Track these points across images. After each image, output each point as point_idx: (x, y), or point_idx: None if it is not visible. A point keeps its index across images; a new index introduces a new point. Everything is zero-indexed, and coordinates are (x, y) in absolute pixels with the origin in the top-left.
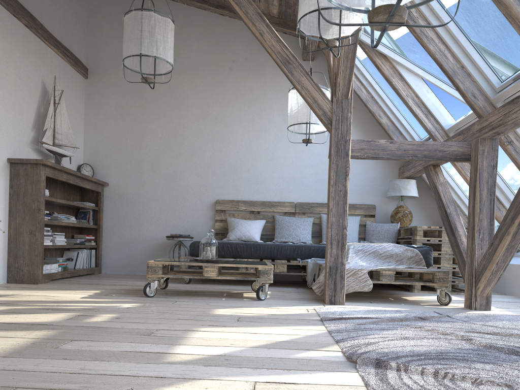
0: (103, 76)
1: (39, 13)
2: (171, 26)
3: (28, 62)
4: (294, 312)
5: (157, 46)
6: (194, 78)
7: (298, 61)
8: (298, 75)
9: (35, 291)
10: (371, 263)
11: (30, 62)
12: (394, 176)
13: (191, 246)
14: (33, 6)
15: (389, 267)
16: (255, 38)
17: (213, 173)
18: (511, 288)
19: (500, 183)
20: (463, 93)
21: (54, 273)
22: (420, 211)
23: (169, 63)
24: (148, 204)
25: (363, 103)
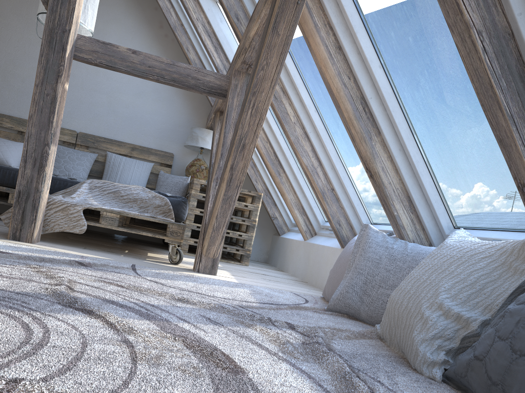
0: None
1: None
2: None
3: None
4: None
5: None
6: None
7: None
8: None
9: None
10: (106, 204)
11: None
12: (201, 127)
13: None
14: None
15: (115, 210)
16: None
17: None
18: (287, 265)
19: (283, 144)
20: (226, 12)
21: None
22: None
23: None
24: None
25: (172, 30)
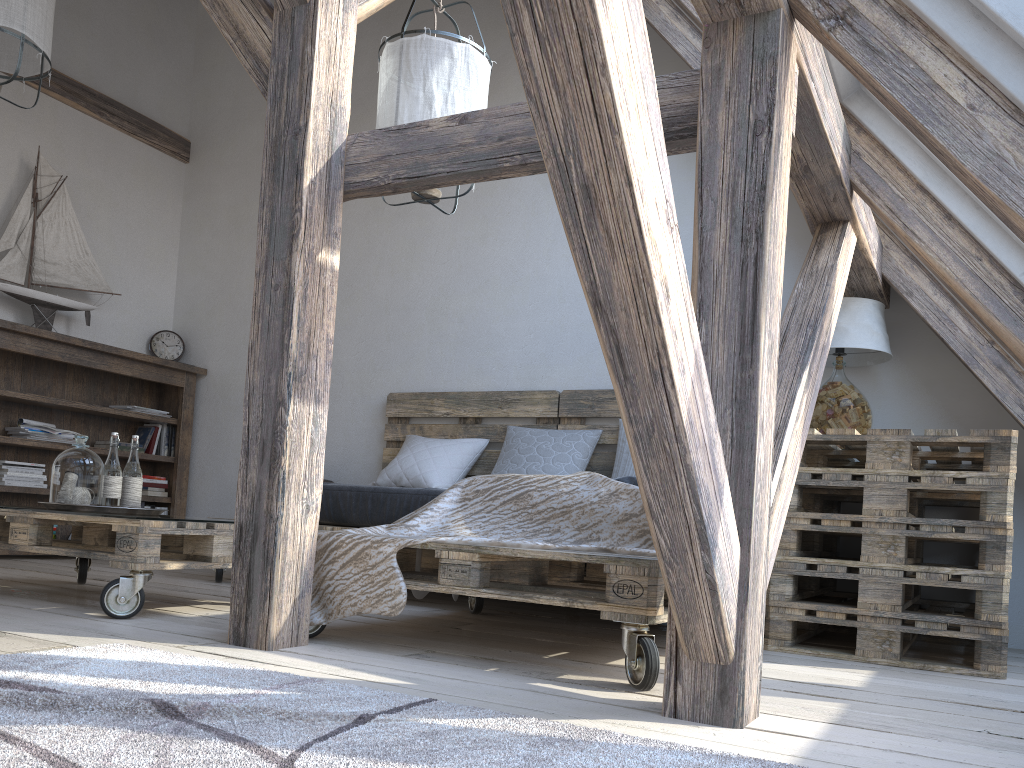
0: (213, 153)
1: None
2: None
3: None
4: None
5: None
6: (364, 123)
7: None
8: None
9: None
10: (494, 532)
11: None
12: None
13: None
14: None
15: (476, 541)
16: (487, 1)
17: (390, 332)
18: None
19: None
20: None
21: None
22: (922, 402)
23: (5, 29)
24: None
25: None
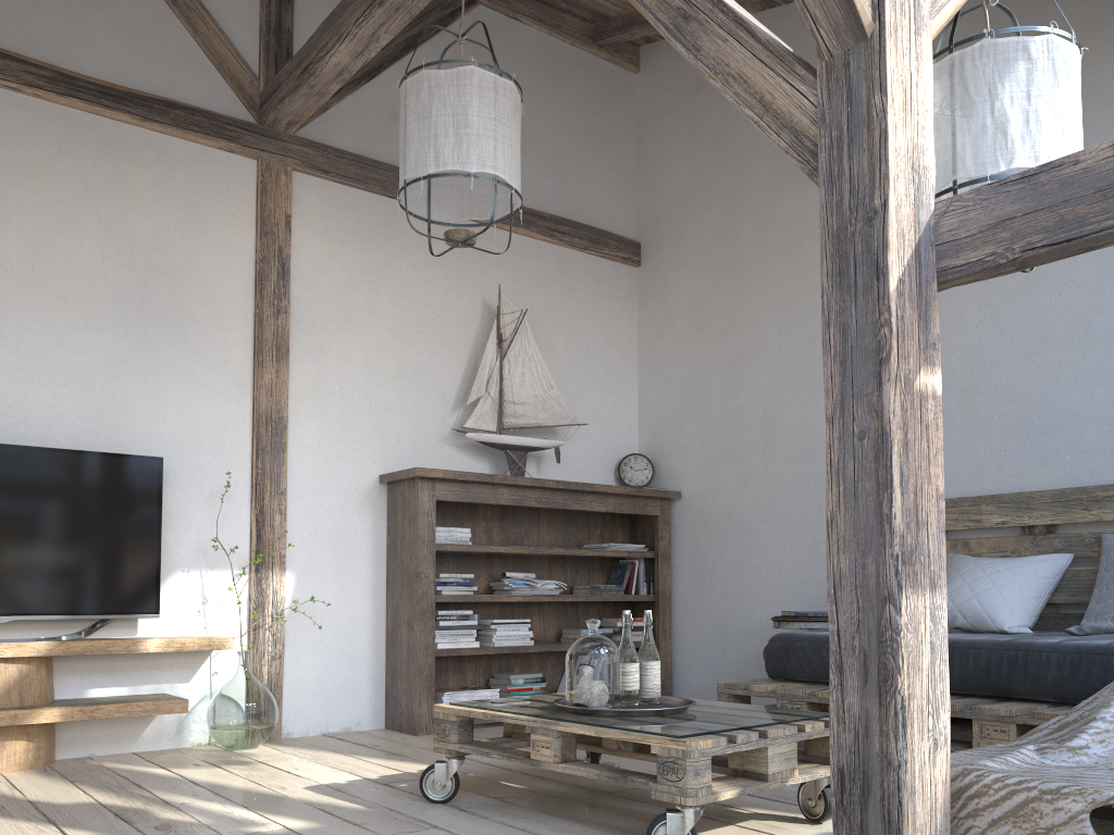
0: (665, 249)
1: None
2: (483, 80)
3: (437, 276)
4: None
5: (437, 147)
6: None
7: None
8: (714, 44)
9: (326, 757)
10: None
11: (443, 274)
12: None
13: (765, 648)
14: None
15: None
16: None
17: None
18: None
19: None
20: None
21: None
22: None
23: (478, 175)
24: (758, 533)
25: None
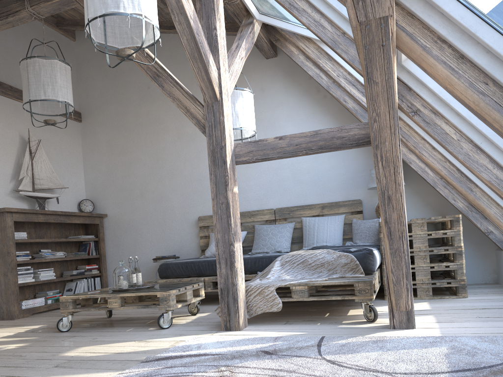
0: (93, 117)
1: (9, 77)
2: (61, 66)
3: None
4: (151, 348)
5: (45, 89)
6: (167, 101)
7: (167, 72)
8: (169, 87)
9: None
10: (298, 275)
11: (1, 122)
12: None
13: (159, 268)
14: (0, 73)
15: (303, 281)
16: None
17: (194, 190)
18: None
19: None
20: (350, 64)
21: (37, 307)
22: (416, 199)
23: (62, 102)
24: (141, 229)
25: (326, 90)
